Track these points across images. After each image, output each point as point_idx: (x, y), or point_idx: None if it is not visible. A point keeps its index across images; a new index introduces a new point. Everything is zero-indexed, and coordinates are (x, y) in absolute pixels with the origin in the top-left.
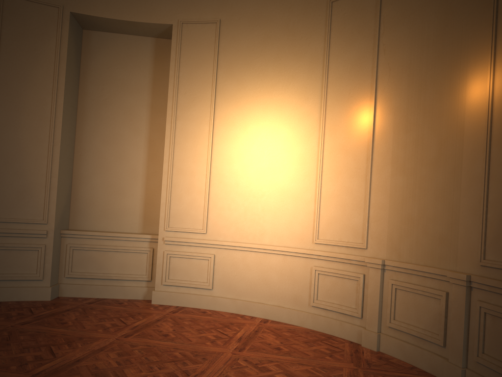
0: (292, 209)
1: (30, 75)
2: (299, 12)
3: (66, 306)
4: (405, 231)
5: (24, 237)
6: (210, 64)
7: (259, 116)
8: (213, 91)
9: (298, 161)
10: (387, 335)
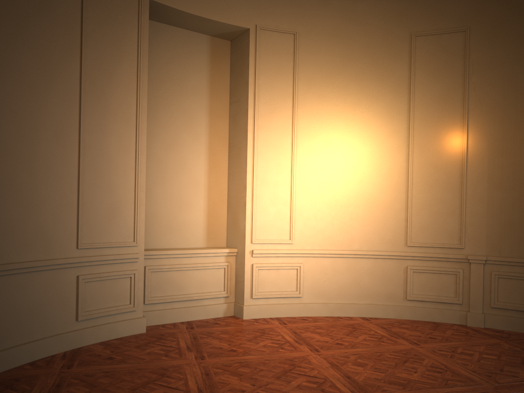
0: (381, 217)
1: (114, 70)
2: (380, 38)
3: (180, 335)
4: (505, 233)
5: (117, 263)
6: (289, 75)
7: (342, 130)
8: (294, 102)
9: (385, 174)
10: (489, 314)
